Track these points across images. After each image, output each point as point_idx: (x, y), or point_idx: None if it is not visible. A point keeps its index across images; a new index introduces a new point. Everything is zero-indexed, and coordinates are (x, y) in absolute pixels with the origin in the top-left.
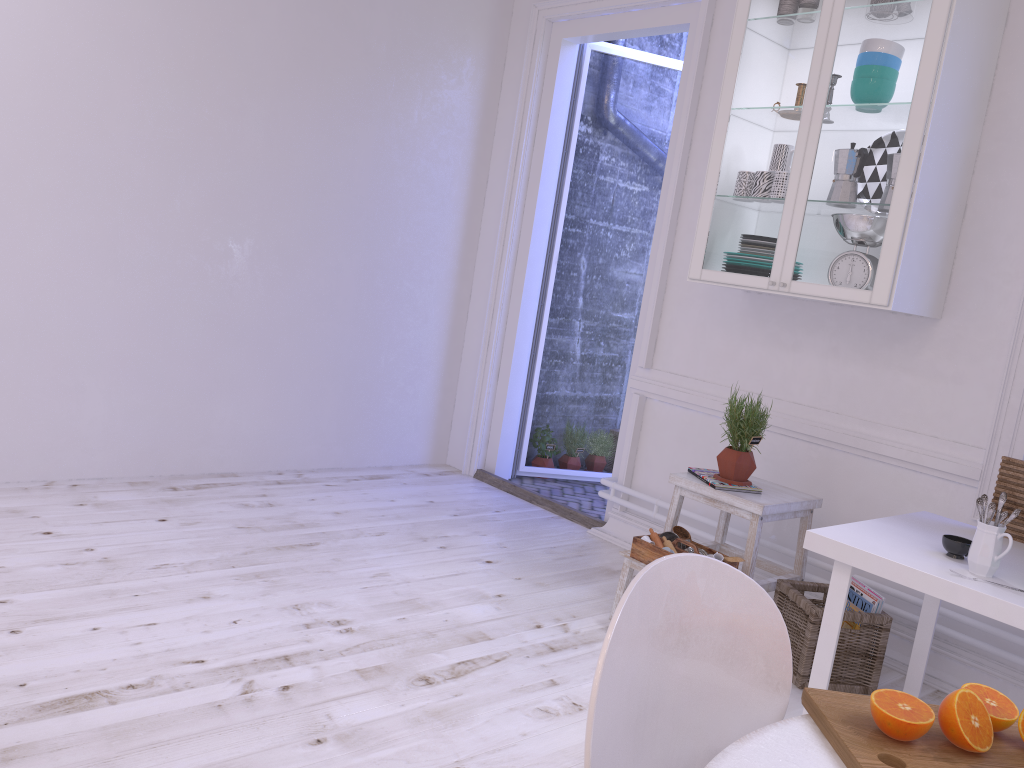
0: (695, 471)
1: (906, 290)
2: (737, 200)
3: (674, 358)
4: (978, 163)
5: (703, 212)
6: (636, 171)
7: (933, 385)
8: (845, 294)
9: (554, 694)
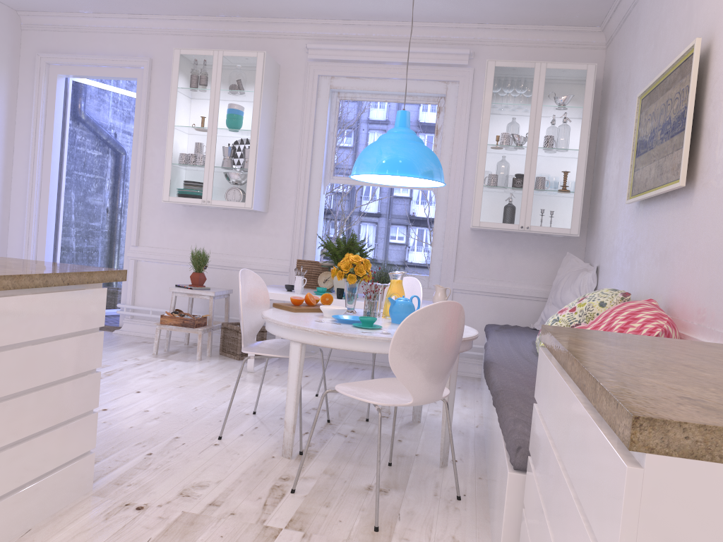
0: (180, 285)
1: (257, 201)
2: (183, 166)
3: (150, 239)
4: (274, 152)
5: (166, 171)
6: (102, 145)
7: (268, 238)
8: (235, 204)
9: (152, 373)
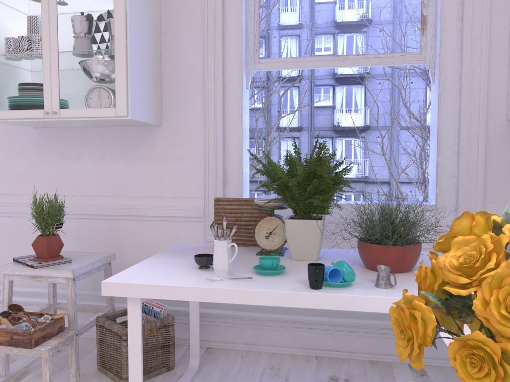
0: (18, 259)
1: (137, 105)
2: (7, 57)
3: None
4: (162, 28)
5: None
6: None
7: (166, 166)
8: (99, 113)
9: None
